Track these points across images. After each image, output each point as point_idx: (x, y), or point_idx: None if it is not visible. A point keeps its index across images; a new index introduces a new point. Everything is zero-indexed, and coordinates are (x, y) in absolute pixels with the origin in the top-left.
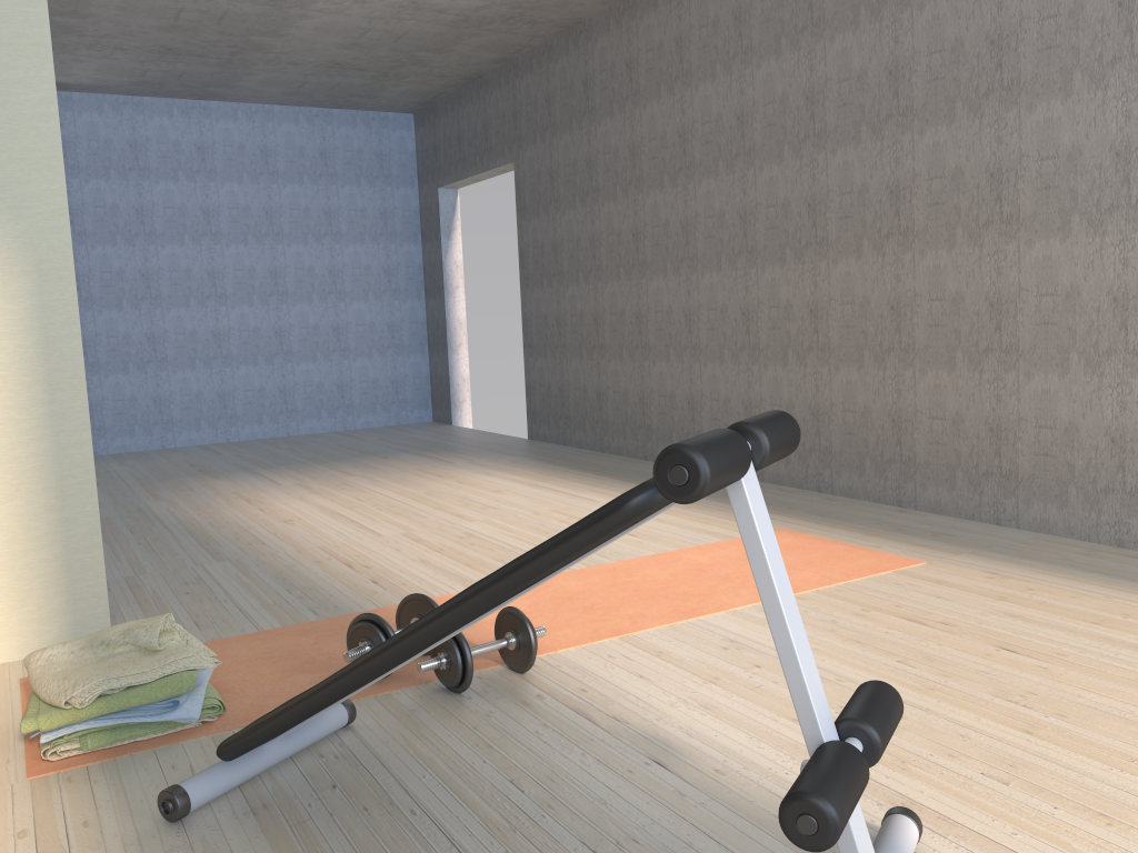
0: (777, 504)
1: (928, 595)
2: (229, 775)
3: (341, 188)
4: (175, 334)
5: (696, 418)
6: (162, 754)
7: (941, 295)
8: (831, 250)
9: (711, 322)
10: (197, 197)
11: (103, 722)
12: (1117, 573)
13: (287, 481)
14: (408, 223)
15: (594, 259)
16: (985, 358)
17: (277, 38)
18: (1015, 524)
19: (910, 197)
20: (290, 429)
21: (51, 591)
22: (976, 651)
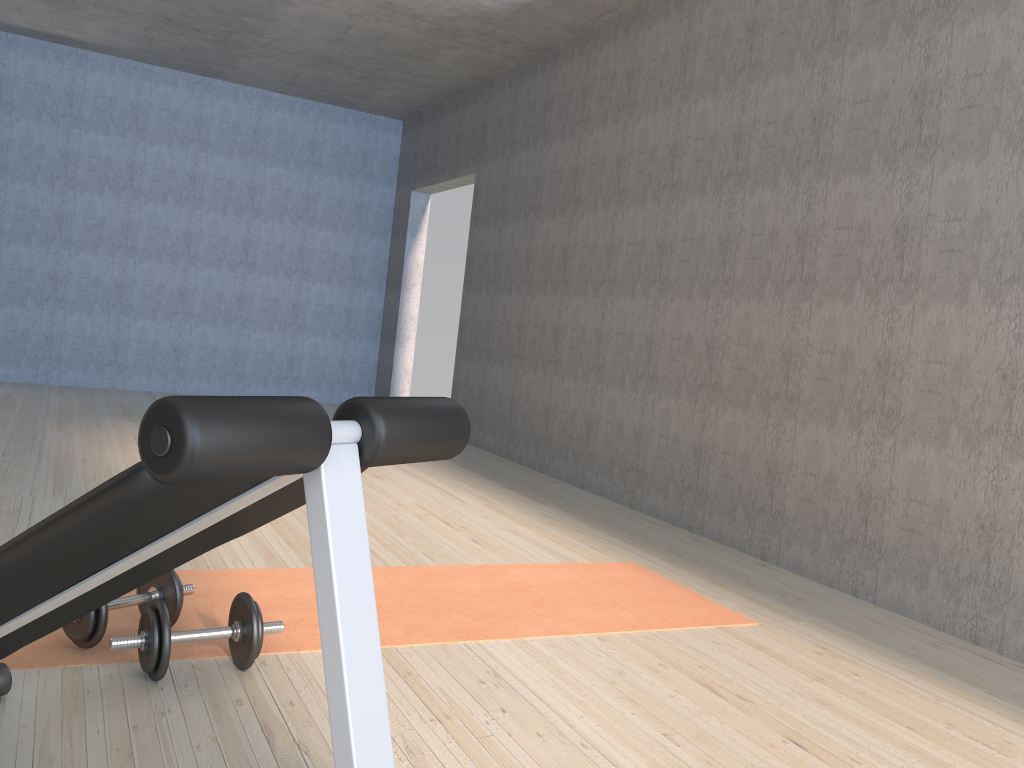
0: (640, 536)
1: (740, 661)
2: None
3: (323, 177)
4: (142, 285)
5: (591, 438)
6: None
7: (832, 349)
8: (736, 289)
9: (618, 346)
10: (186, 163)
11: None
12: (960, 673)
13: None
14: (381, 219)
15: (527, 272)
16: (865, 419)
17: (266, 22)
18: (871, 599)
19: (816, 245)
20: (236, 390)
21: None
22: (759, 738)
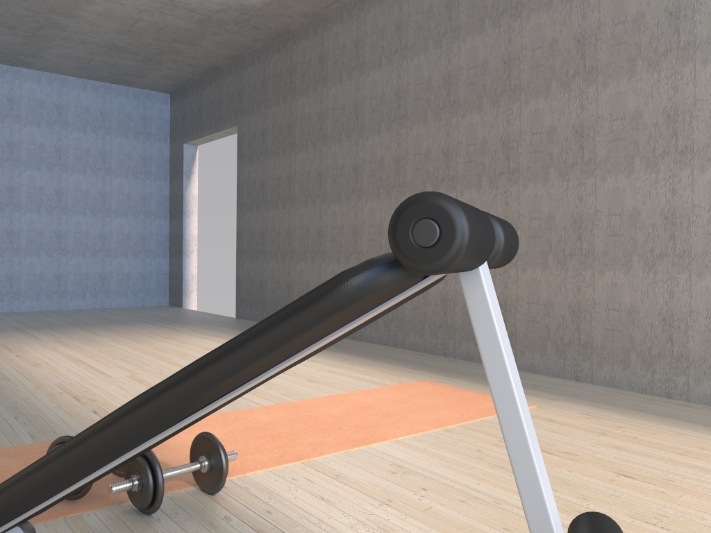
0: (417, 363)
1: (546, 430)
2: None
3: (114, 138)
4: None
5: None
6: None
7: (538, 216)
8: (459, 184)
9: (371, 235)
10: (4, 133)
11: None
12: (677, 416)
13: (47, 337)
14: (161, 167)
15: (289, 191)
16: (569, 260)
17: (70, 19)
18: (590, 381)
19: (517, 147)
20: (61, 305)
21: None
22: (601, 477)
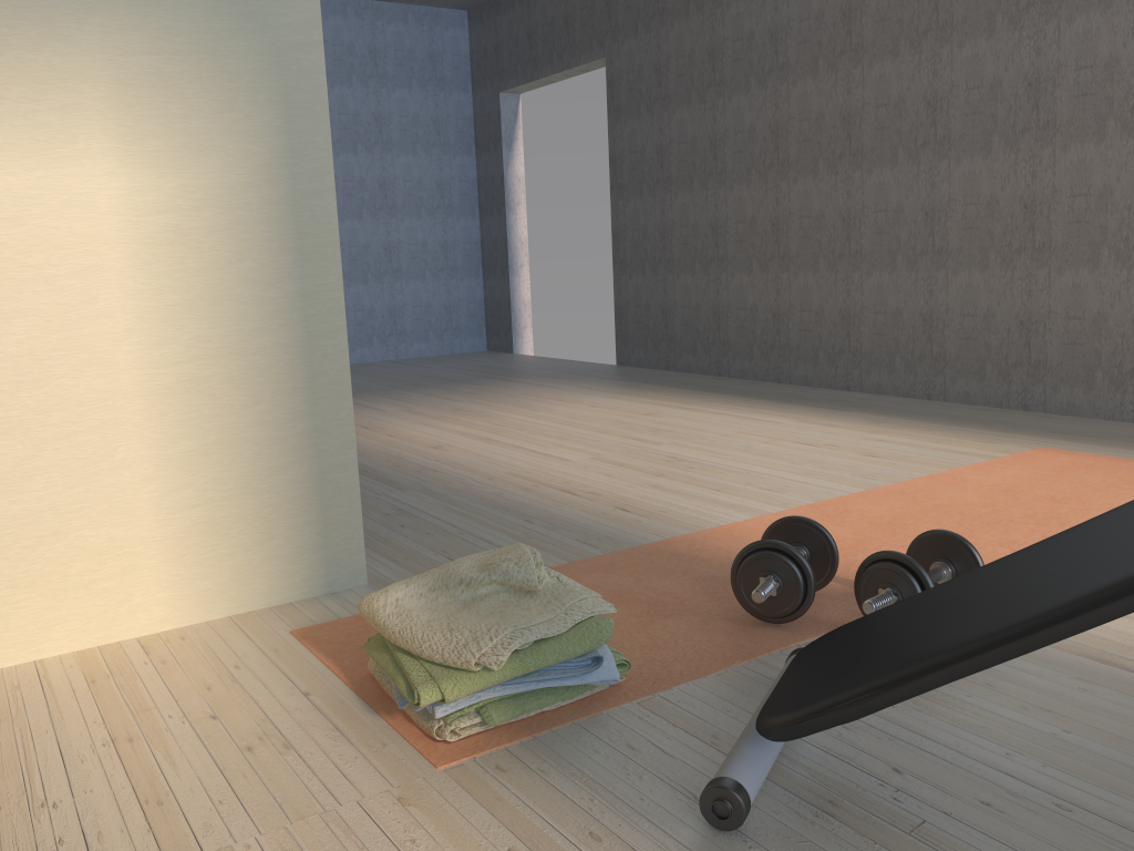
0: (995, 423)
1: None
2: (766, 760)
3: (392, 91)
4: None
5: (852, 334)
6: (596, 729)
7: None
8: (1060, 135)
9: (880, 225)
10: None
11: (513, 688)
12: None
13: (388, 408)
14: (461, 133)
15: (714, 161)
16: None
17: None
18: None
19: None
20: None
21: (301, 520)
22: None
